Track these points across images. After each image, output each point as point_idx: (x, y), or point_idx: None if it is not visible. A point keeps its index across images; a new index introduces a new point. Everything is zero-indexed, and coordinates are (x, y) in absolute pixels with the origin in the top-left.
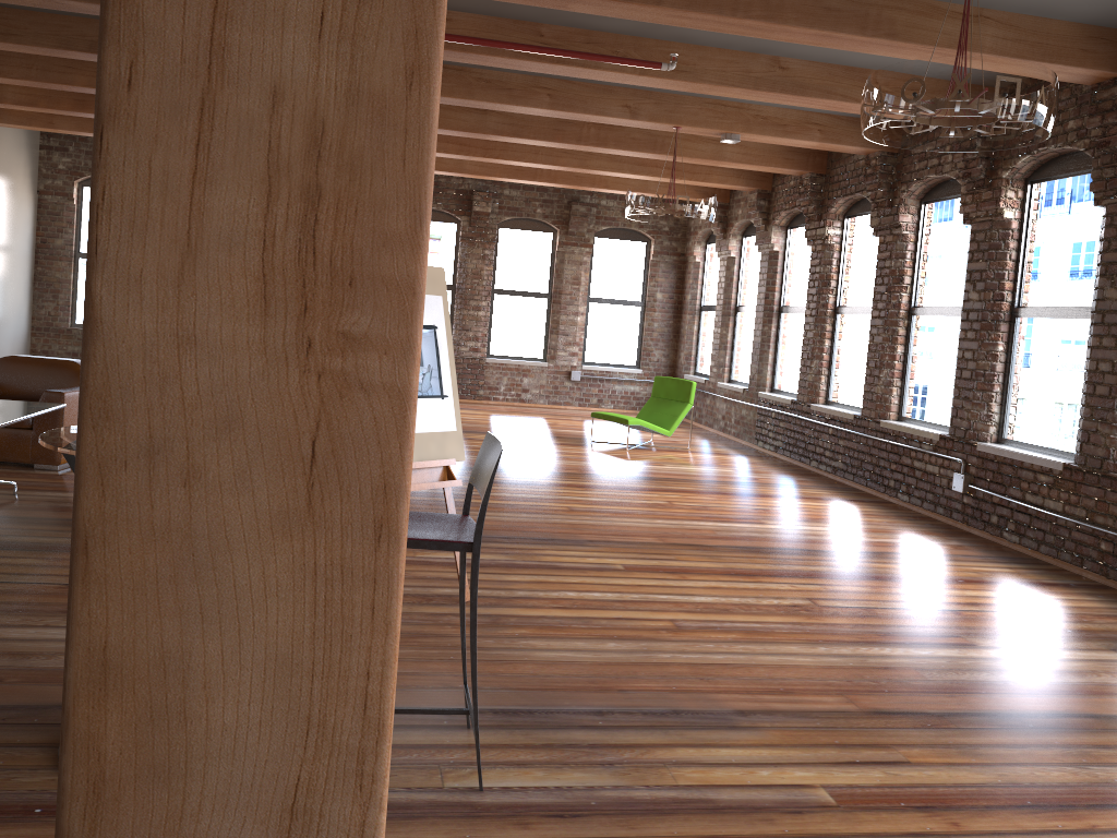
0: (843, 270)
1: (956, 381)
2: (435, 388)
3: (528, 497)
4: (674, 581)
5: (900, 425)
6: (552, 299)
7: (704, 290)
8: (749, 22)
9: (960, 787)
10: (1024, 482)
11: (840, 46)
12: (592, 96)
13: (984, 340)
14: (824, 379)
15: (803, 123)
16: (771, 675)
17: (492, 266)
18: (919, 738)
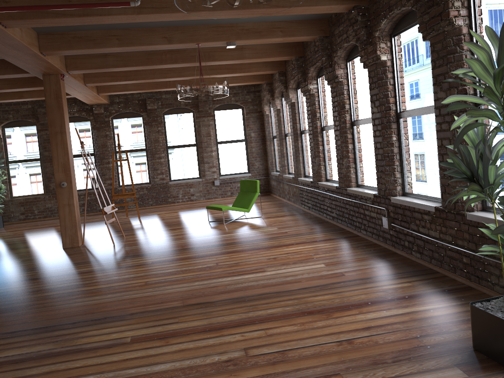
0: (322, 106)
1: (375, 161)
2: None
3: (128, 277)
4: (157, 348)
5: (355, 190)
6: (198, 146)
7: (273, 128)
8: None
9: None
10: (417, 220)
11: None
12: (143, 35)
13: (384, 135)
14: (323, 167)
15: (270, 29)
16: None
17: (164, 135)
18: None
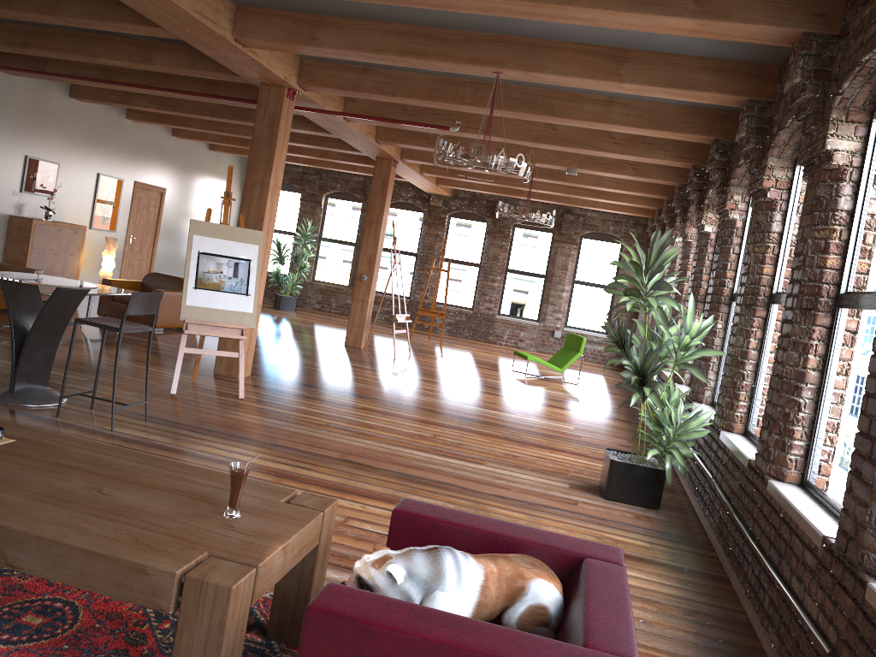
0: None
1: None
2: (243, 290)
3: (387, 380)
4: (375, 415)
5: (664, 373)
6: (546, 279)
7: None
8: (464, 106)
9: (314, 478)
10: None
11: (531, 119)
12: None
13: None
14: None
15: (620, 163)
16: (326, 443)
17: (507, 253)
18: (341, 468)
